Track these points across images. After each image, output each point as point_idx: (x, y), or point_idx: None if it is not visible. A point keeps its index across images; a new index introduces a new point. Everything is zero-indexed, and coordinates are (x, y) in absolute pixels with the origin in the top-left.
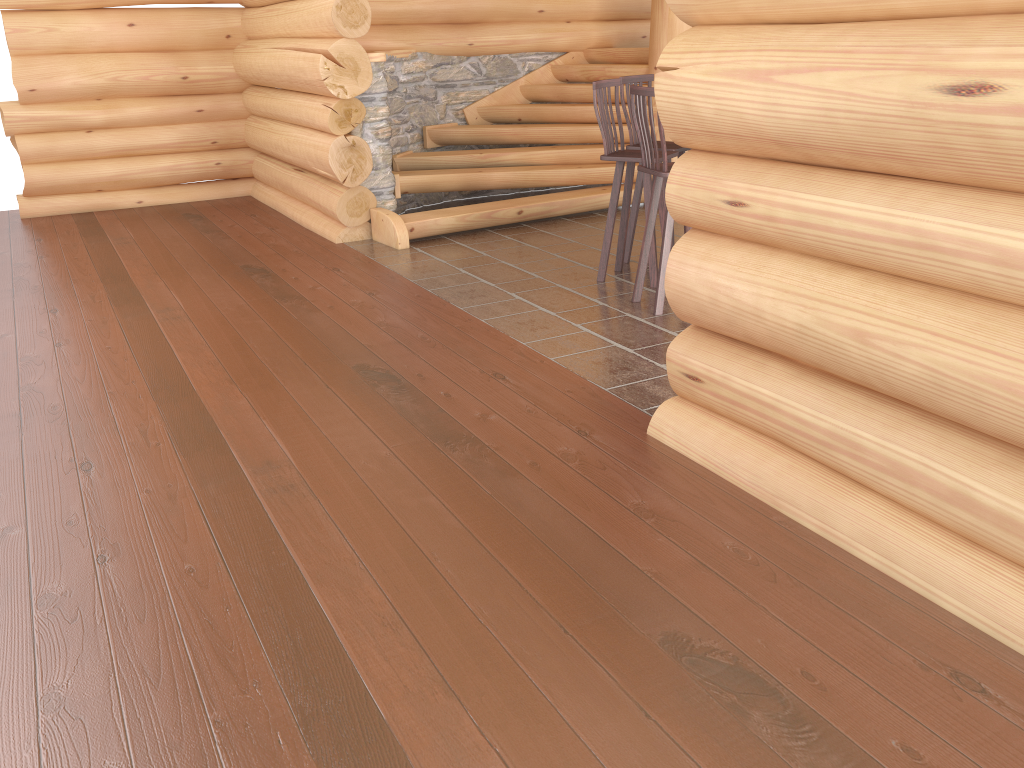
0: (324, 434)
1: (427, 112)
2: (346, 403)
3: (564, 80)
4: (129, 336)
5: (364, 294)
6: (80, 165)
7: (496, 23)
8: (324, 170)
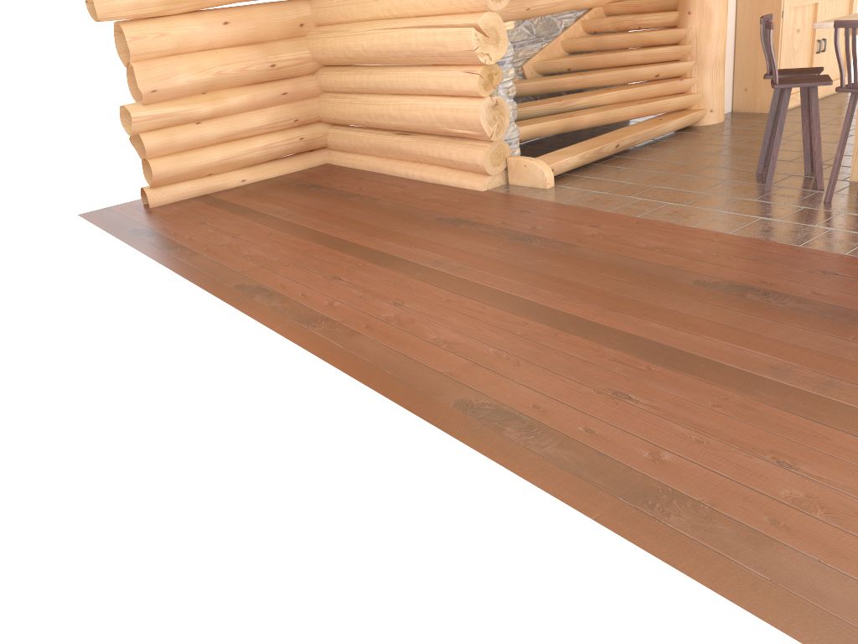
0: (774, 338)
1: None
2: (745, 312)
3: (592, 32)
4: (447, 288)
5: (588, 227)
6: (194, 154)
7: None
8: (465, 129)
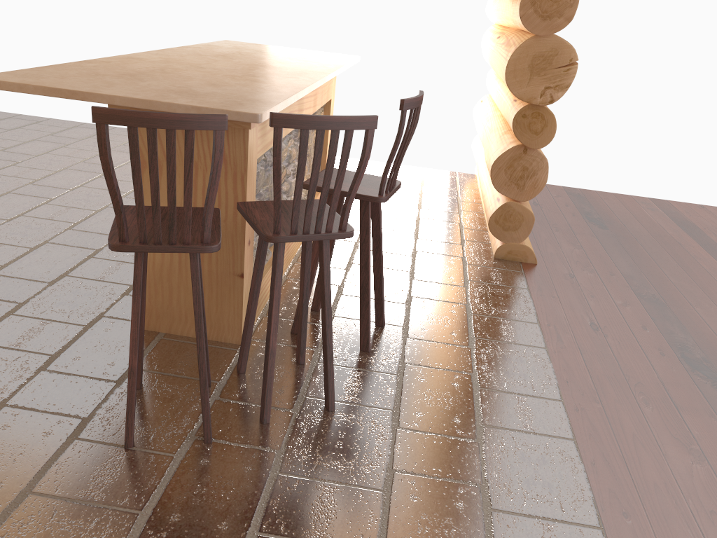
0: None
1: None
2: None
3: None
4: None
5: None
6: None
7: None
8: None
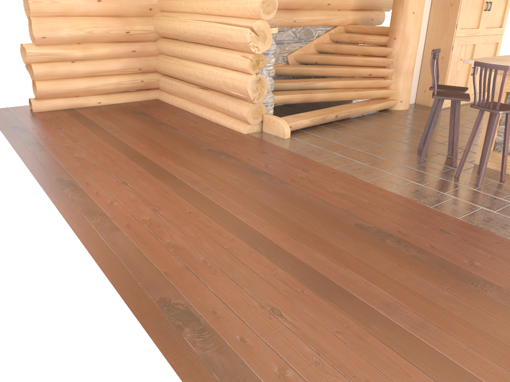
0: (395, 279)
1: None
2: (381, 254)
3: (335, 41)
4: (193, 203)
5: (301, 171)
6: (67, 81)
7: (306, 10)
8: (238, 92)
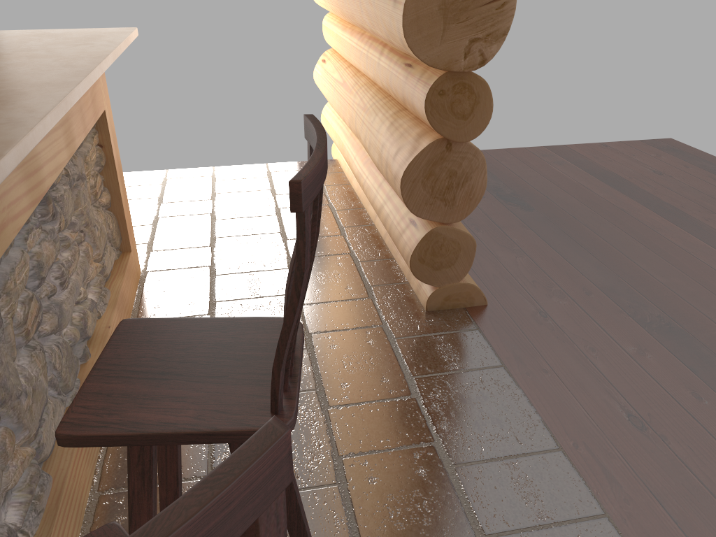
0: None
1: None
2: None
3: None
4: None
5: None
6: None
7: None
8: None
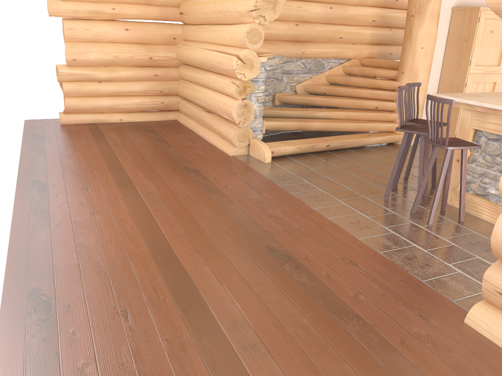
0: (263, 301)
1: (277, 86)
2: (269, 276)
3: (348, 74)
4: (131, 211)
5: (255, 193)
6: (93, 99)
7: (317, 42)
8: (227, 116)
